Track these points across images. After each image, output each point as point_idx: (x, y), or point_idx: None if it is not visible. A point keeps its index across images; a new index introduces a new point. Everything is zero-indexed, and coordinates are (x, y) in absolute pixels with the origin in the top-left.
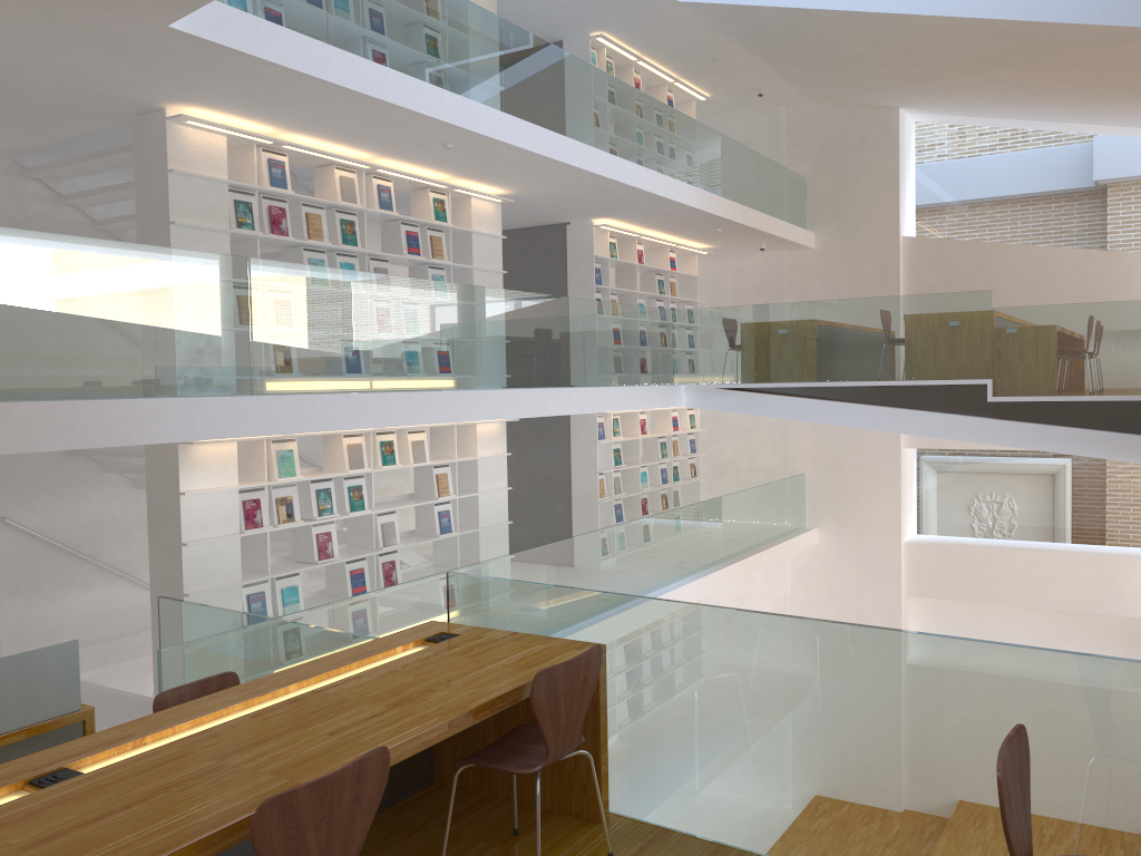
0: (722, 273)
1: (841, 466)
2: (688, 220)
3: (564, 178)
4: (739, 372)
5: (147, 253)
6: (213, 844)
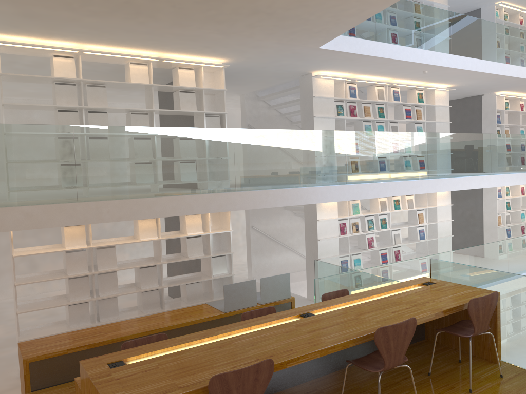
0: None
1: None
2: None
3: (481, 78)
4: None
5: (310, 133)
6: (361, 340)
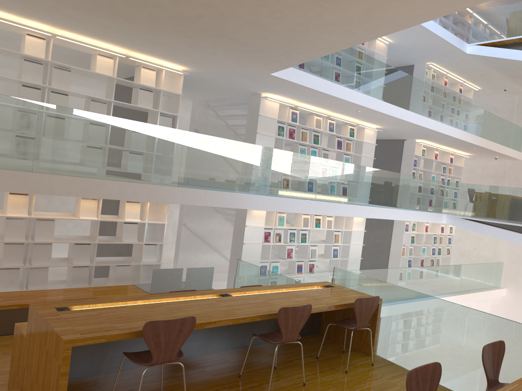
0: (476, 166)
1: None
2: (459, 143)
3: (404, 125)
4: (471, 212)
5: (252, 146)
6: (266, 316)
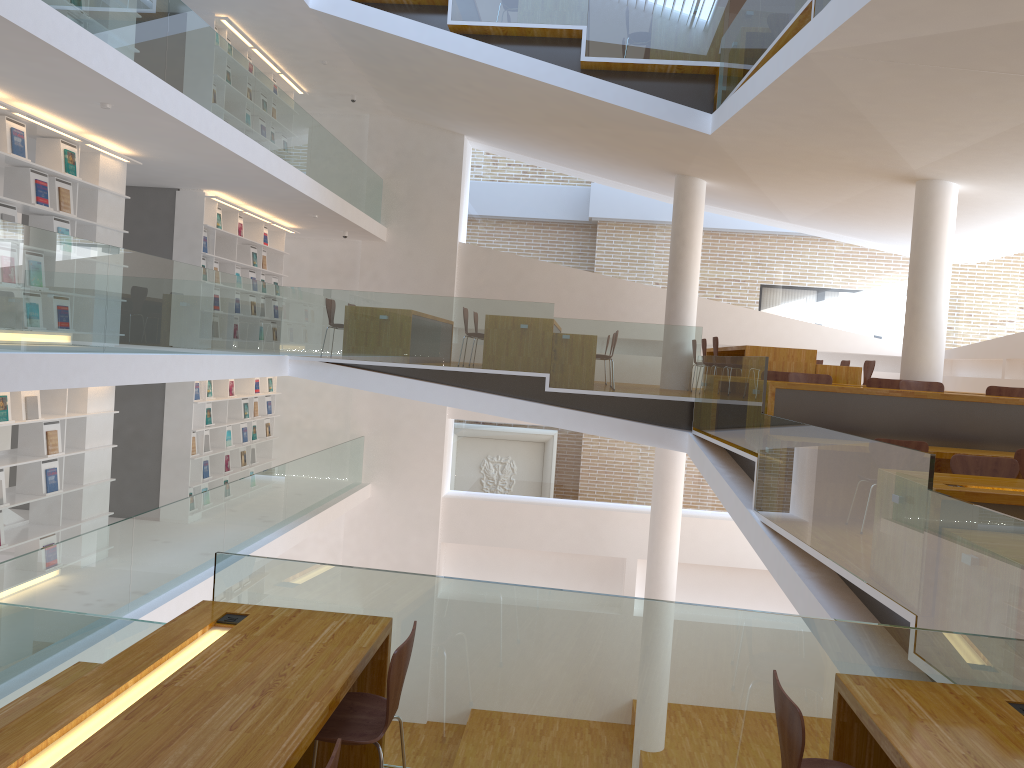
0: (301, 251)
1: (396, 431)
2: (294, 204)
3: (203, 153)
4: (342, 349)
5: None
6: None
